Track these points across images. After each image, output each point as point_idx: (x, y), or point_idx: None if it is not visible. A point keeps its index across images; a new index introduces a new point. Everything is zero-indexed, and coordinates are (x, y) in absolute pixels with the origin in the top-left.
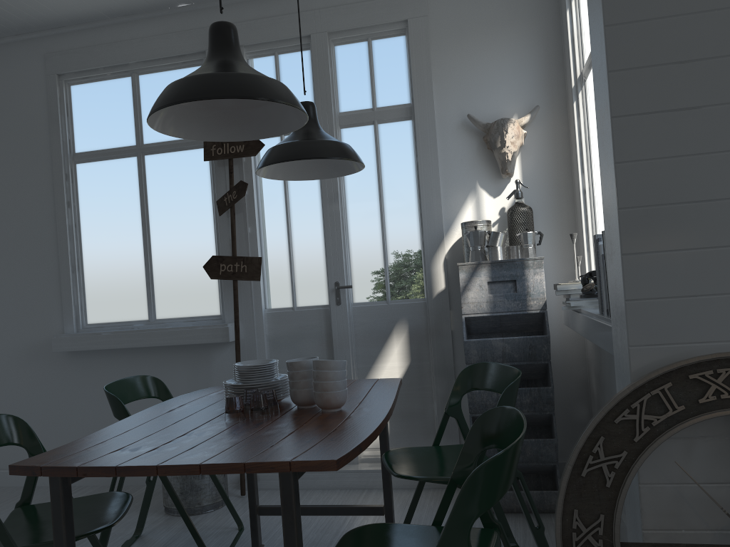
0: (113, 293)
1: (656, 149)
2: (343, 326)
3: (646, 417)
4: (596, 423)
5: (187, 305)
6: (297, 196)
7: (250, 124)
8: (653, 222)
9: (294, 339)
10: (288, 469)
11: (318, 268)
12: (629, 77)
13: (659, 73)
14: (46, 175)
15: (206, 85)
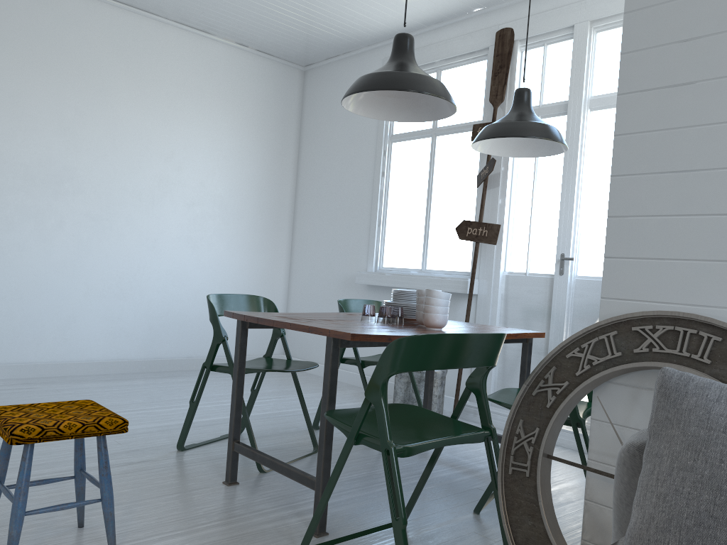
0: (401, 245)
1: (649, 122)
2: (562, 295)
3: (589, 356)
4: (551, 354)
5: (448, 260)
6: (544, 173)
7: (430, 108)
8: (636, 189)
9: (522, 301)
10: (328, 334)
11: (551, 240)
12: (636, 58)
13: (662, 52)
14: (372, 151)
15: (365, 82)
